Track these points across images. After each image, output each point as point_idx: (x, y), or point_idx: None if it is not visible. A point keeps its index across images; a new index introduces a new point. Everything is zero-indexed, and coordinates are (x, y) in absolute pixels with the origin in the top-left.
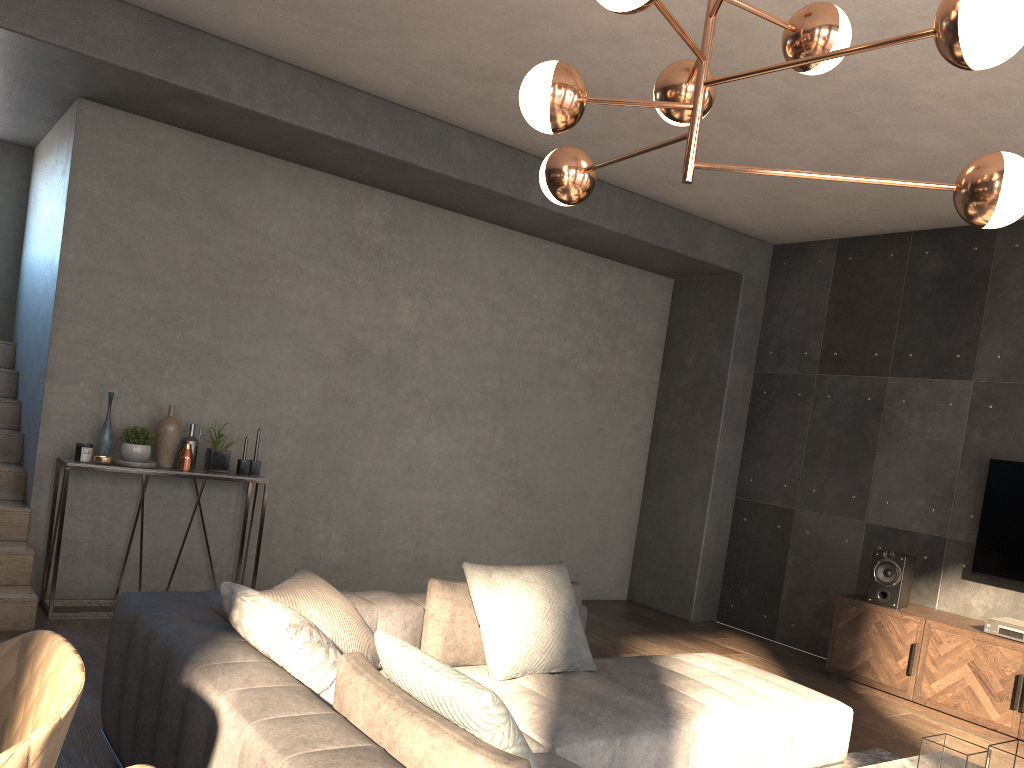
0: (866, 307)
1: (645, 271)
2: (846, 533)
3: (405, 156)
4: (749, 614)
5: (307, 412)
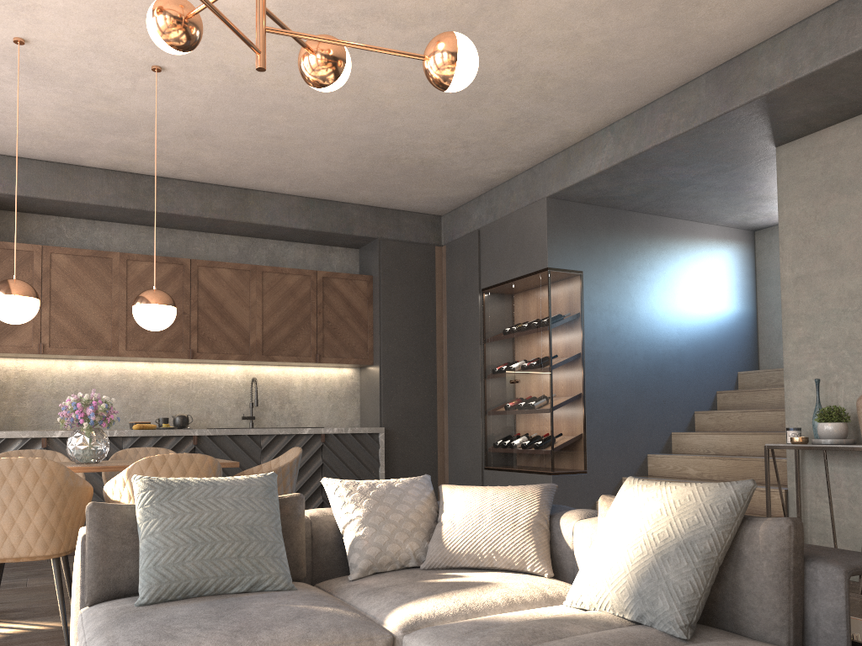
0: None
1: None
2: None
3: None
4: None
5: None
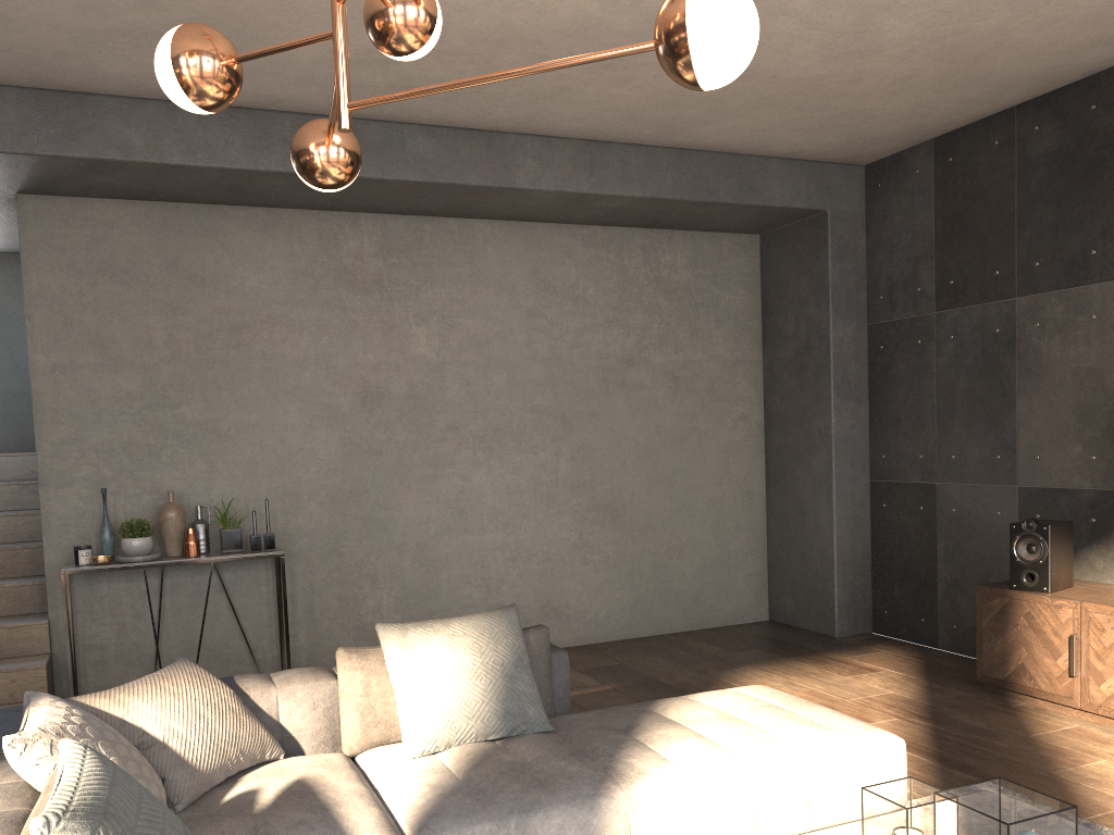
0: (977, 216)
1: (718, 233)
2: (997, 504)
3: None
4: (906, 619)
5: (328, 471)
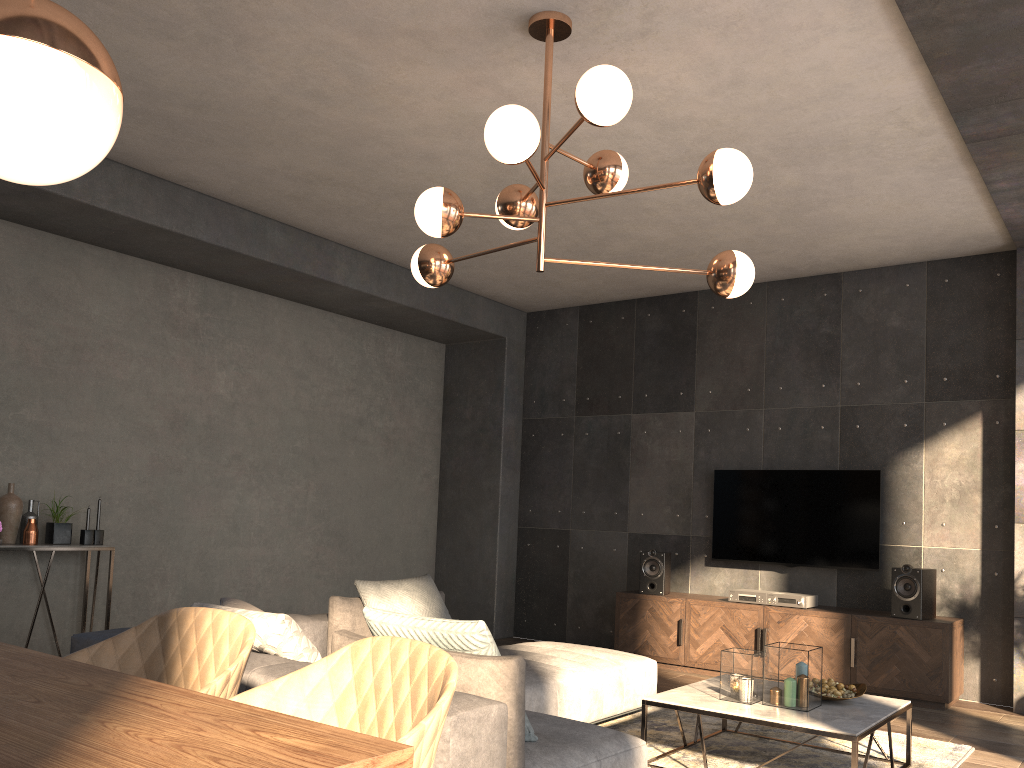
0: (608, 360)
1: (422, 338)
2: (613, 543)
3: (228, 244)
4: (541, 625)
5: (138, 481)
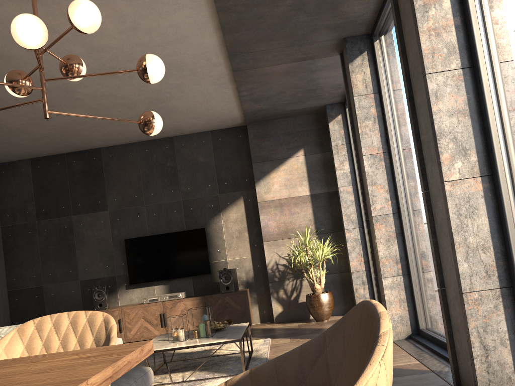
0: (53, 187)
1: None
2: (72, 288)
3: None
4: None
5: None
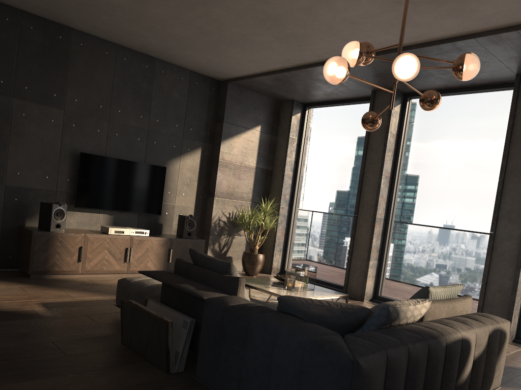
0: None
1: None
2: None
3: None
4: None
5: None
